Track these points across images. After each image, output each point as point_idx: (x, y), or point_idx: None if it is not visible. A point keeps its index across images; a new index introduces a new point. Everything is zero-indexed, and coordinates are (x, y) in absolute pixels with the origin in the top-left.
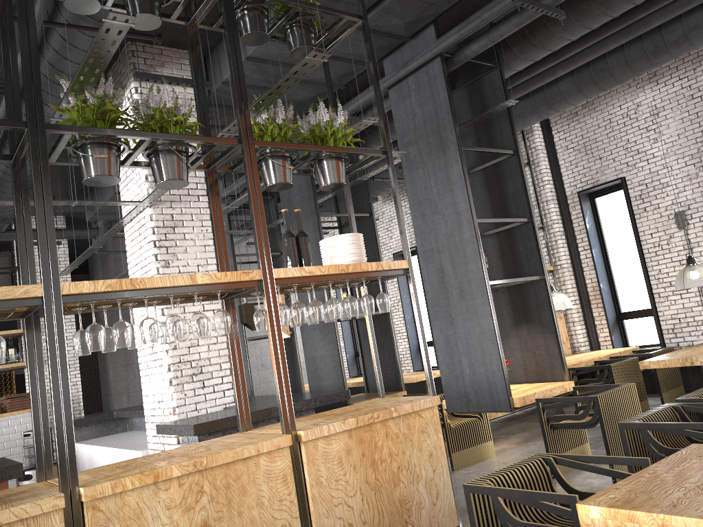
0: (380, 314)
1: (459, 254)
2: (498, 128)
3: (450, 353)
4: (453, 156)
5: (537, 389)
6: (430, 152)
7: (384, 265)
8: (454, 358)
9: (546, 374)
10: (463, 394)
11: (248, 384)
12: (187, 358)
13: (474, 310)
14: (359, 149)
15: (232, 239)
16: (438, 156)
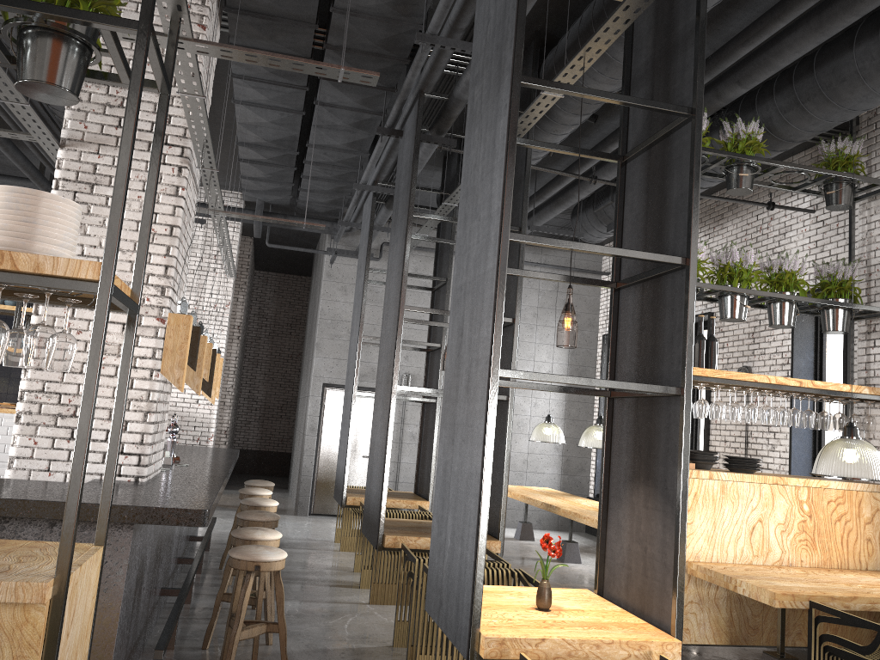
0: (504, 401)
1: (478, 302)
2: (681, 62)
3: (443, 498)
4: (504, 97)
5: (576, 632)
6: (488, 93)
7: (21, 262)
8: (444, 510)
9: (652, 603)
10: (439, 585)
11: (344, 460)
12: (55, 388)
13: (471, 423)
14: (63, 9)
15: (369, 246)
16: (493, 100)
